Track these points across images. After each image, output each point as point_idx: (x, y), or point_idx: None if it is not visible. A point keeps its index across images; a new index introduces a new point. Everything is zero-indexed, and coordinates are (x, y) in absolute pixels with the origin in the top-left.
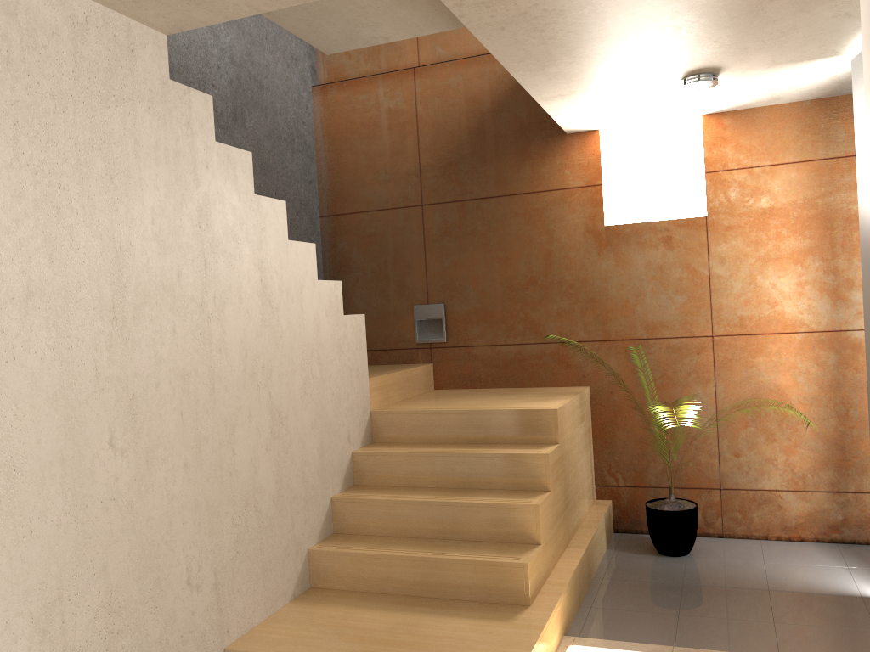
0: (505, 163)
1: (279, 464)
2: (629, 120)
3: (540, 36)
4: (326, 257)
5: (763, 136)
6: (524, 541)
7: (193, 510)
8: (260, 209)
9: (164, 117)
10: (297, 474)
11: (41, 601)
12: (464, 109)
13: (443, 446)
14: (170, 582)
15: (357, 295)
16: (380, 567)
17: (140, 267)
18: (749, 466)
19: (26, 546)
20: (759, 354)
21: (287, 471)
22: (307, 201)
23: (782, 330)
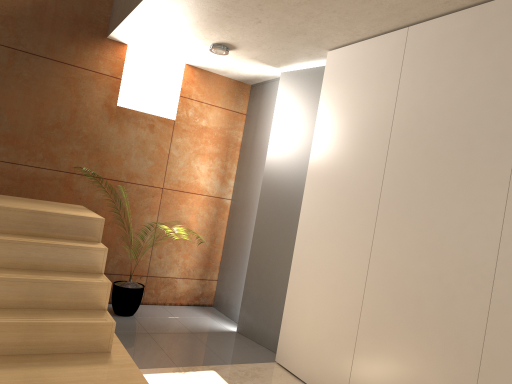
0: (58, 37)
1: None
2: (152, 48)
3: None
4: None
5: (211, 88)
6: (95, 308)
7: None
8: None
9: None
10: None
11: None
12: None
13: (13, 236)
14: None
15: None
16: None
17: None
18: (165, 264)
19: None
20: (183, 203)
21: None
22: None
23: (196, 192)
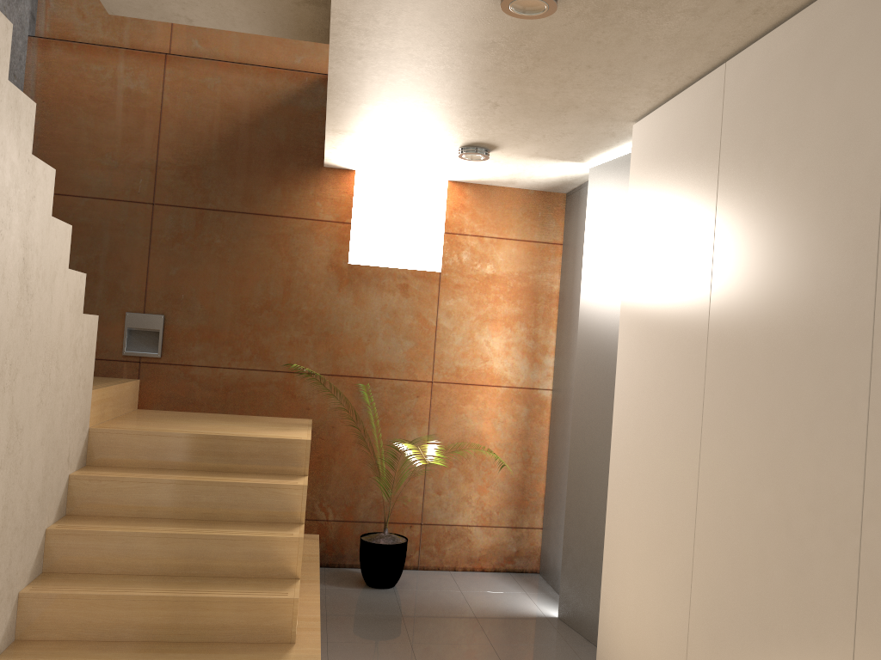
0: (256, 180)
1: (8, 487)
2: (388, 169)
3: (386, 75)
4: None
5: (495, 211)
6: (282, 575)
7: None
8: (34, 173)
9: None
10: (22, 499)
11: None
12: (218, 114)
13: (182, 473)
14: None
15: None
16: (119, 610)
17: None
18: (448, 503)
19: None
20: (468, 402)
21: (14, 496)
22: None
23: (489, 383)
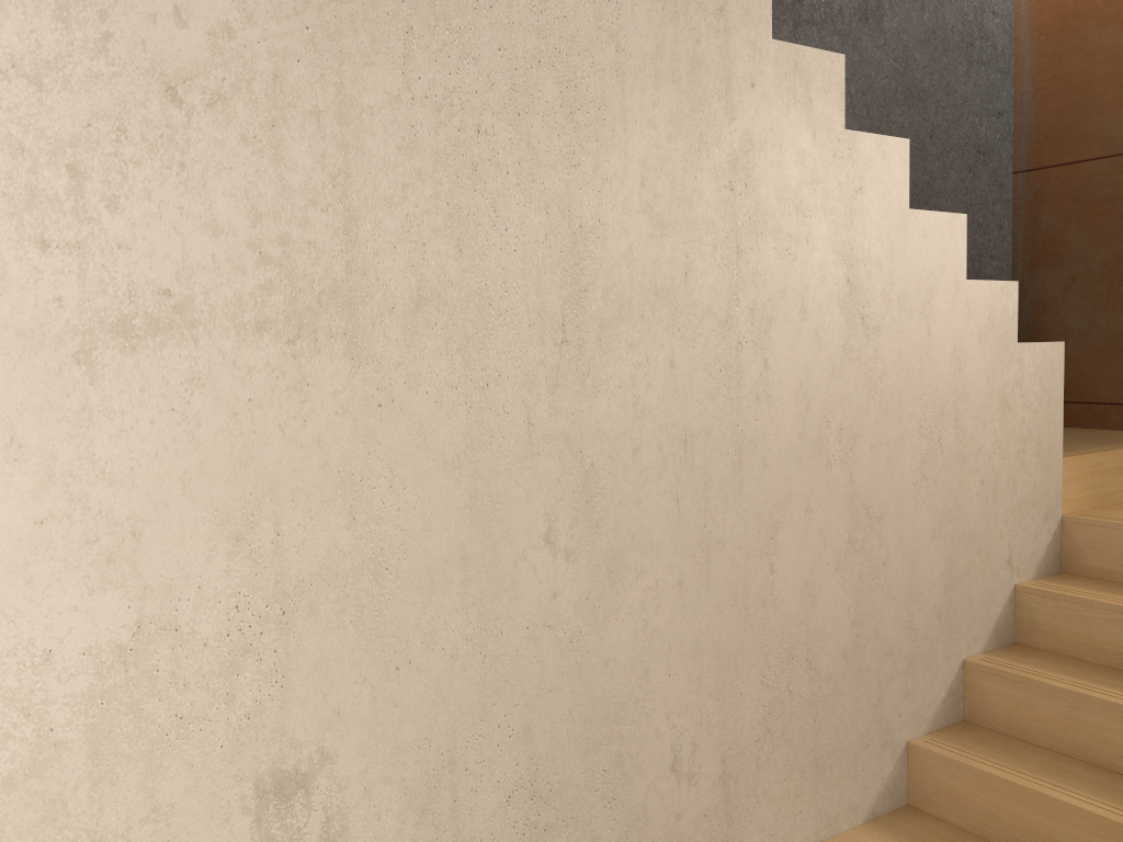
0: None
1: (859, 595)
2: None
3: None
4: (1019, 241)
5: None
6: None
7: (688, 656)
8: (854, 155)
9: (674, 3)
10: (896, 614)
11: (420, 765)
12: None
13: None
14: (640, 764)
15: (1070, 305)
16: (1034, 814)
17: (615, 259)
18: None
19: (400, 682)
20: None
21: (875, 608)
22: (991, 147)
23: None
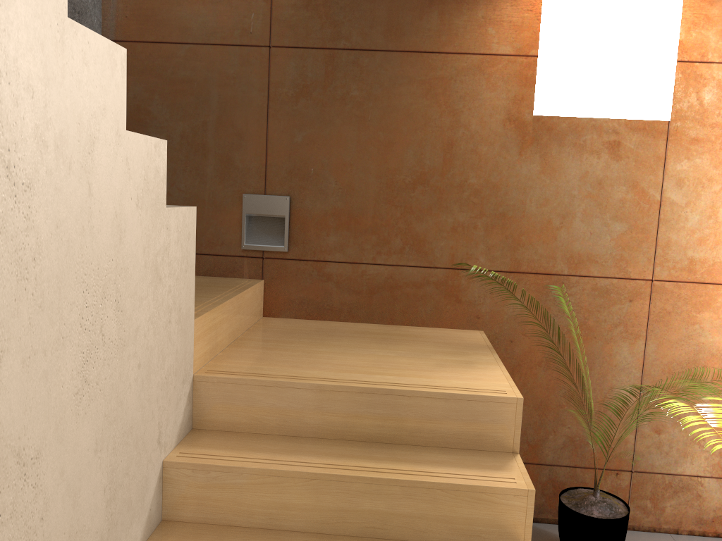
0: (404, 3)
1: None
2: None
3: None
4: None
5: None
6: None
7: None
8: None
9: None
10: None
11: None
12: None
13: (329, 452)
14: None
15: None
16: None
17: None
18: (671, 445)
19: None
20: (705, 308)
21: None
22: (85, 9)
23: None
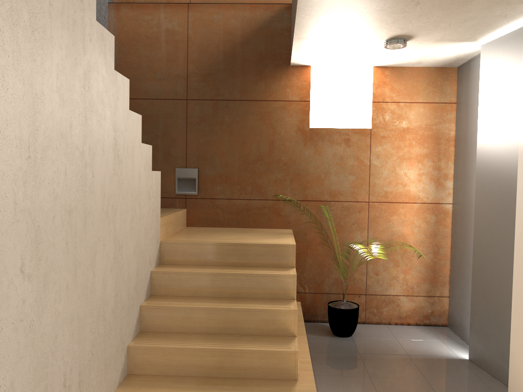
0: (248, 78)
1: (116, 282)
2: (333, 62)
3: None
4: None
5: (407, 84)
6: (285, 334)
7: (69, 324)
8: (116, 82)
9: None
10: (125, 289)
11: None
12: (222, 38)
13: (217, 268)
14: (53, 387)
15: None
16: (186, 357)
17: (47, 115)
18: (383, 281)
19: None
20: (394, 214)
21: (120, 287)
22: None
23: (407, 201)
